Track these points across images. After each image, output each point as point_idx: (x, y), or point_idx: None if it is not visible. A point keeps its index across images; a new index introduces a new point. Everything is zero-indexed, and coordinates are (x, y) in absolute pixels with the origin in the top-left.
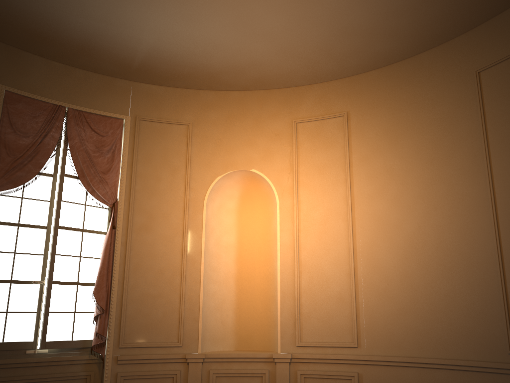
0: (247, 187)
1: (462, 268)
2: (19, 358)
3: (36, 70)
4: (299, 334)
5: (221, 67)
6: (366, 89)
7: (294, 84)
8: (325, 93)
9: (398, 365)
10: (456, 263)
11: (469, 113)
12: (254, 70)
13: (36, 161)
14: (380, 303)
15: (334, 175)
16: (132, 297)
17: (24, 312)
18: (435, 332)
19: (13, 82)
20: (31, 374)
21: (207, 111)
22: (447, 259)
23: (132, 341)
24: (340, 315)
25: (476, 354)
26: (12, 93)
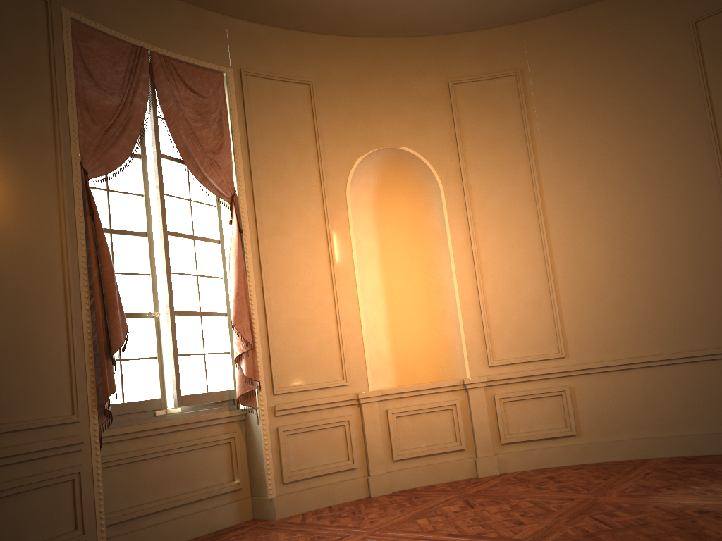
0: (387, 173)
1: (688, 251)
2: (150, 423)
3: None
4: (490, 352)
5: (366, 1)
6: (542, 40)
7: (445, 30)
8: (487, 44)
9: (617, 370)
10: (679, 246)
11: (685, 72)
12: (406, 8)
13: (129, 132)
14: (588, 303)
15: (511, 152)
16: (277, 327)
17: (141, 358)
18: (658, 326)
19: (77, 4)
20: (166, 444)
21: (331, 65)
22: (668, 243)
23: (287, 384)
24: (539, 323)
25: (711, 342)
26: (78, 23)
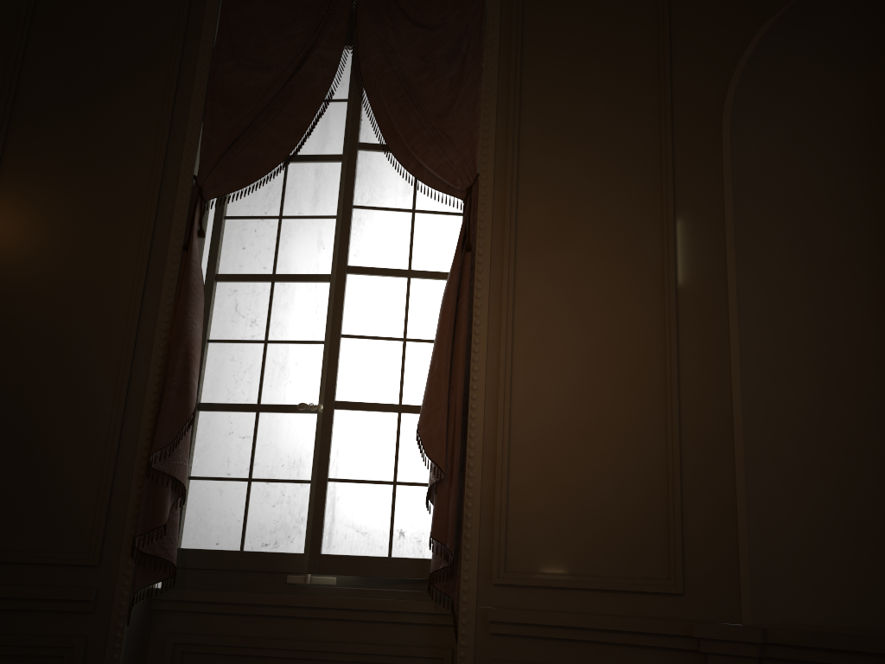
0: None
1: None
2: (269, 594)
3: None
4: None
5: None
6: None
7: None
8: None
9: None
10: None
11: None
12: None
13: (286, 119)
14: None
15: None
16: (524, 437)
17: (284, 481)
18: None
19: None
20: (301, 639)
21: None
22: None
23: (529, 567)
24: None
25: None
26: None
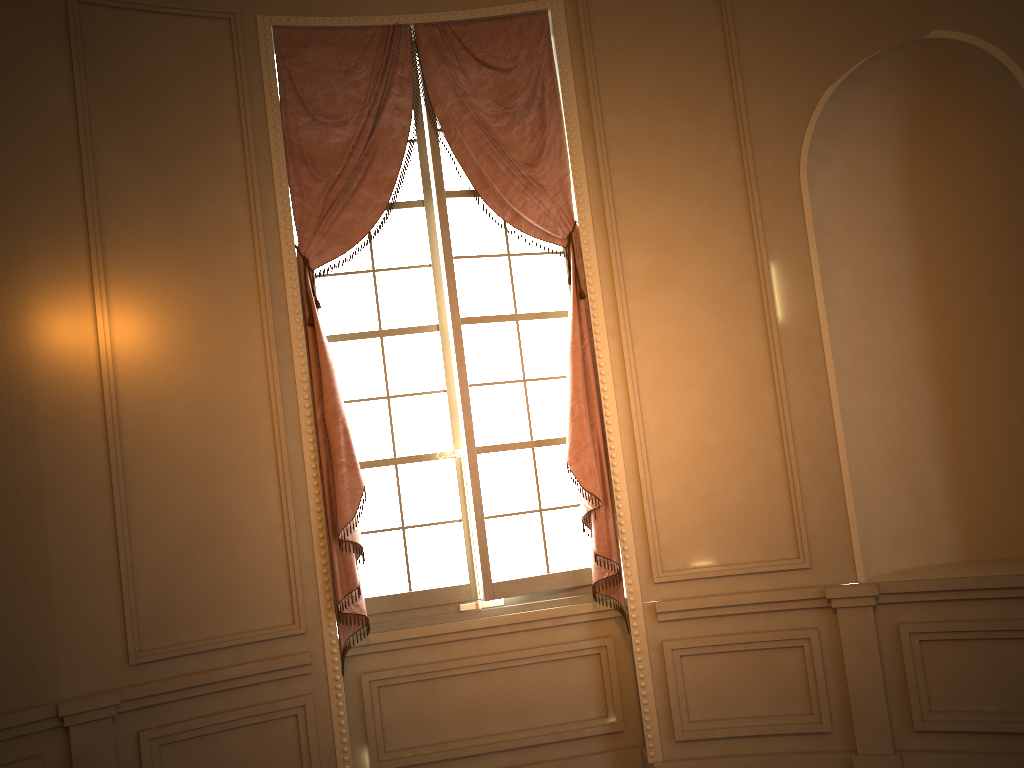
0: (924, 97)
1: None
2: (448, 623)
3: None
4: None
5: None
6: None
7: None
8: None
9: None
10: None
11: None
12: None
13: (375, 177)
14: None
15: None
16: (660, 460)
17: (436, 523)
18: None
19: (283, 1)
20: (482, 654)
21: None
22: None
23: (681, 565)
24: None
25: None
26: (288, 30)
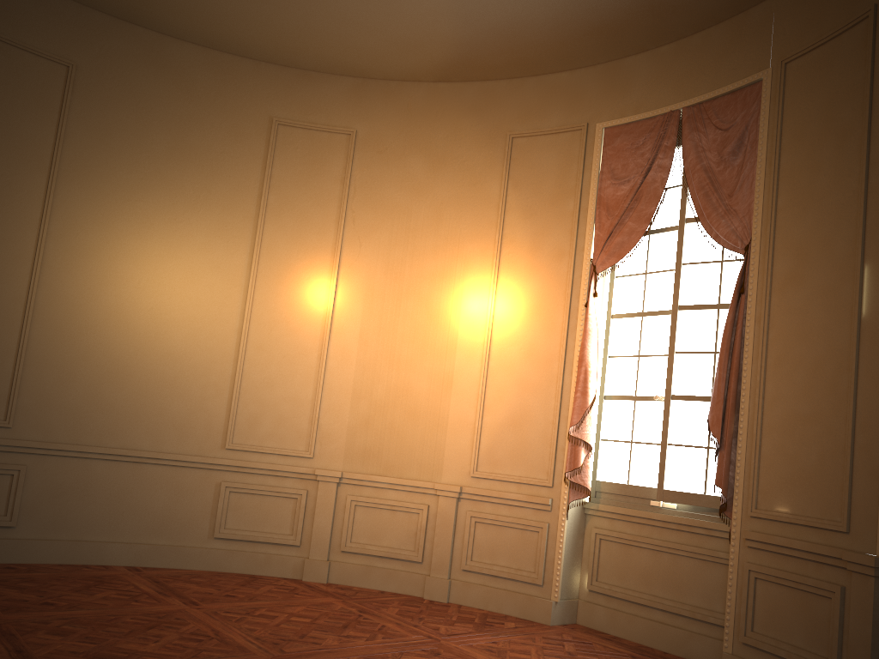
0: None
1: None
2: (640, 510)
3: (639, 76)
4: None
5: None
6: None
7: None
8: None
9: None
10: None
11: None
12: None
13: (639, 213)
14: None
15: None
16: (770, 422)
17: (649, 443)
18: None
19: (611, 111)
20: (659, 539)
21: None
22: None
23: (769, 507)
24: None
25: None
26: (612, 128)
